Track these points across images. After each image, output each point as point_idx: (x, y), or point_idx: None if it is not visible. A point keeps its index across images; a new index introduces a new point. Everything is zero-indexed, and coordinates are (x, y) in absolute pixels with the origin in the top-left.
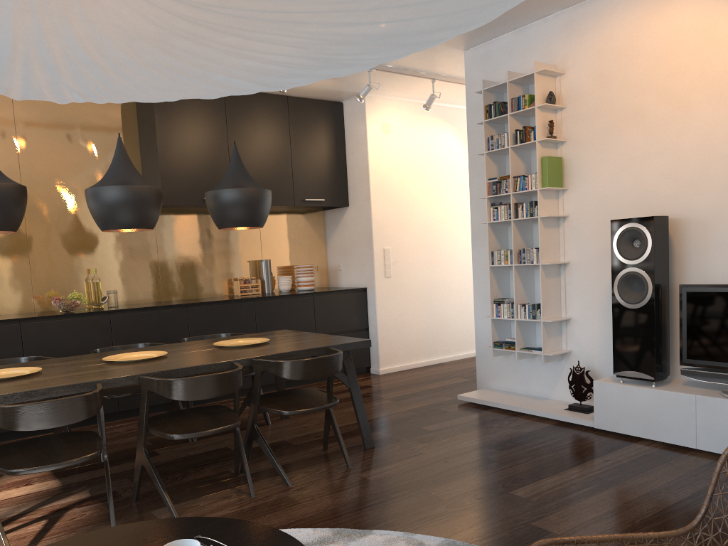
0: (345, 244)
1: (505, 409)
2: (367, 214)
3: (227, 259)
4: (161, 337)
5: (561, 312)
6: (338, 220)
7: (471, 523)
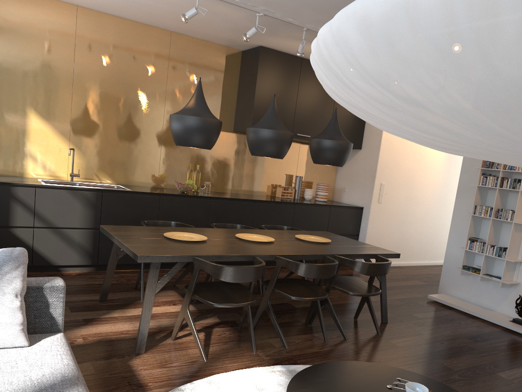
0: (352, 174)
1: (463, 311)
2: (375, 158)
3: (275, 171)
4: (237, 219)
5: (517, 255)
6: (350, 157)
7: (481, 390)
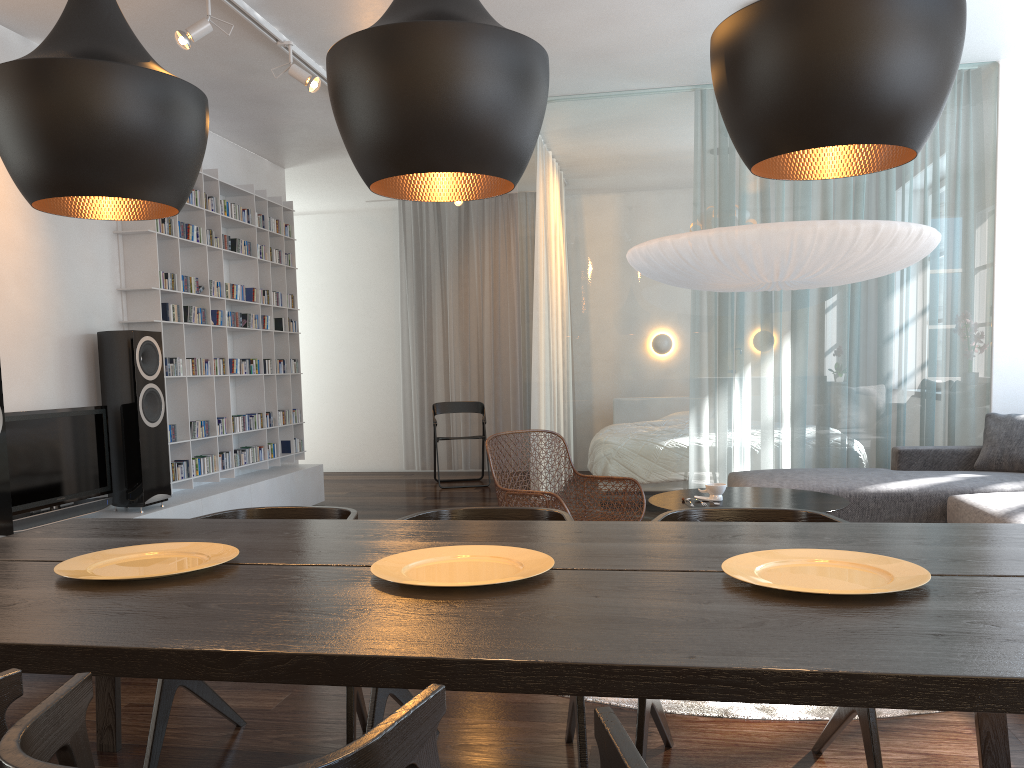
0: None
1: None
2: None
3: None
4: None
5: None
6: None
7: None
